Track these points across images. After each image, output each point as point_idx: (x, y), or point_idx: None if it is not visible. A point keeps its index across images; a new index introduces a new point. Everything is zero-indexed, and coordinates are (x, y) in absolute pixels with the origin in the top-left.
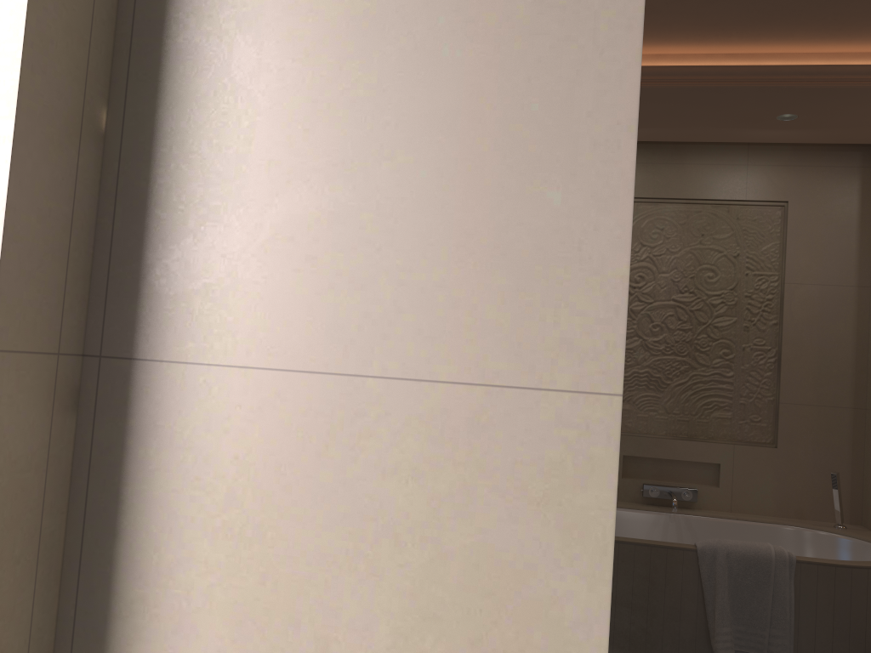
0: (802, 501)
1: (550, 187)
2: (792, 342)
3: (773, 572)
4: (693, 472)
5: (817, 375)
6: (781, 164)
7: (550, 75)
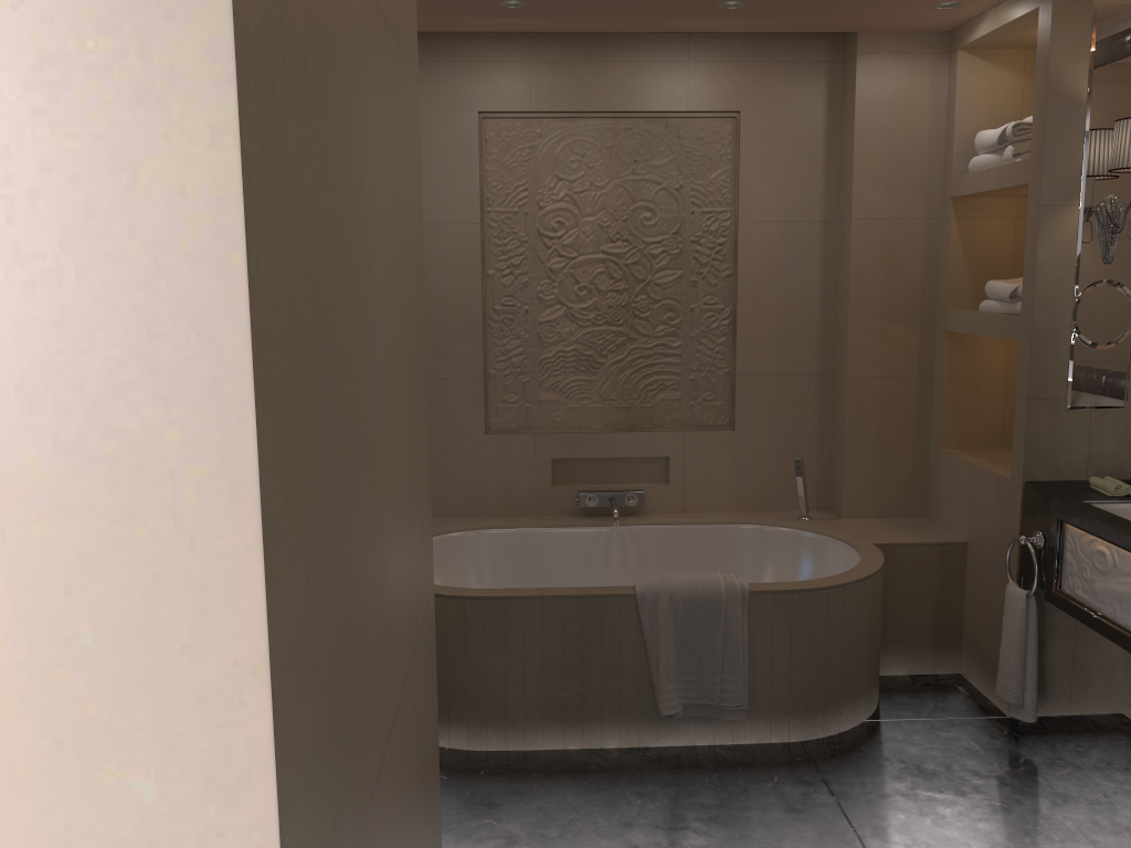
0: (764, 490)
1: (135, 772)
2: (749, 298)
3: (724, 610)
4: (638, 469)
5: (779, 337)
6: (730, 59)
7: (107, 582)
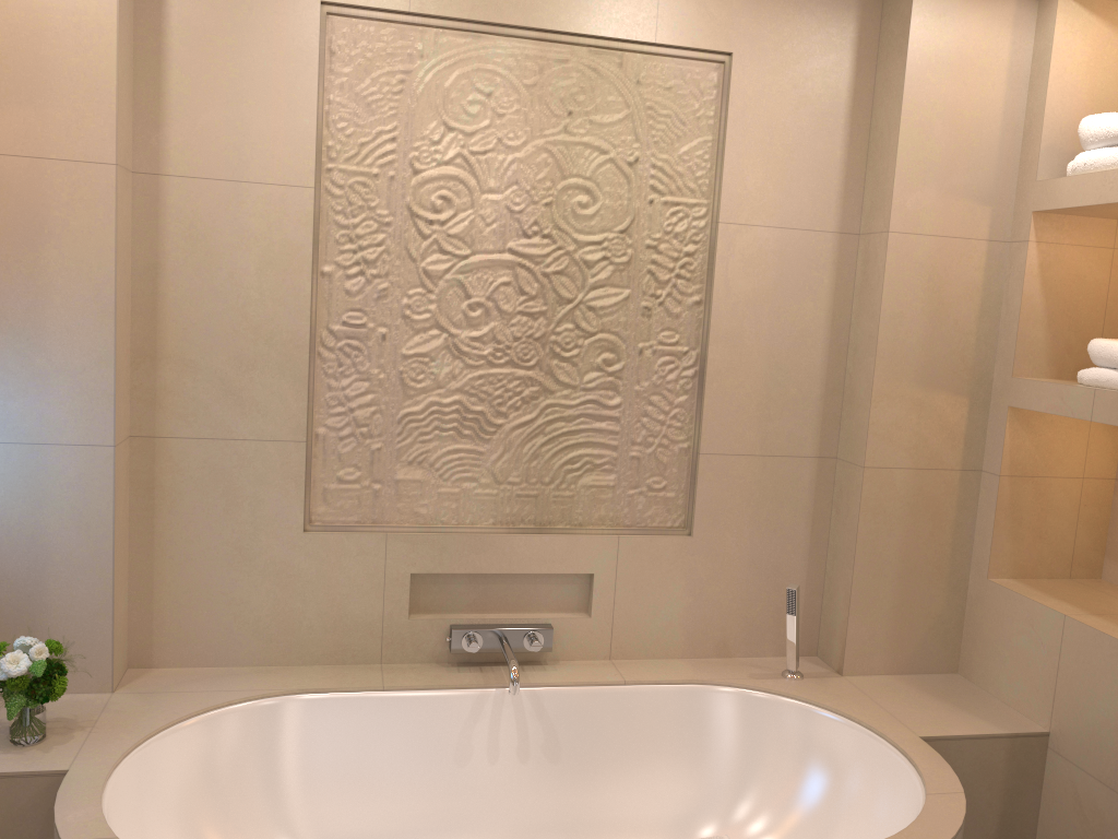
0: (729, 626)
1: None
2: (726, 338)
3: None
4: (545, 591)
5: (765, 400)
6: None
7: None
